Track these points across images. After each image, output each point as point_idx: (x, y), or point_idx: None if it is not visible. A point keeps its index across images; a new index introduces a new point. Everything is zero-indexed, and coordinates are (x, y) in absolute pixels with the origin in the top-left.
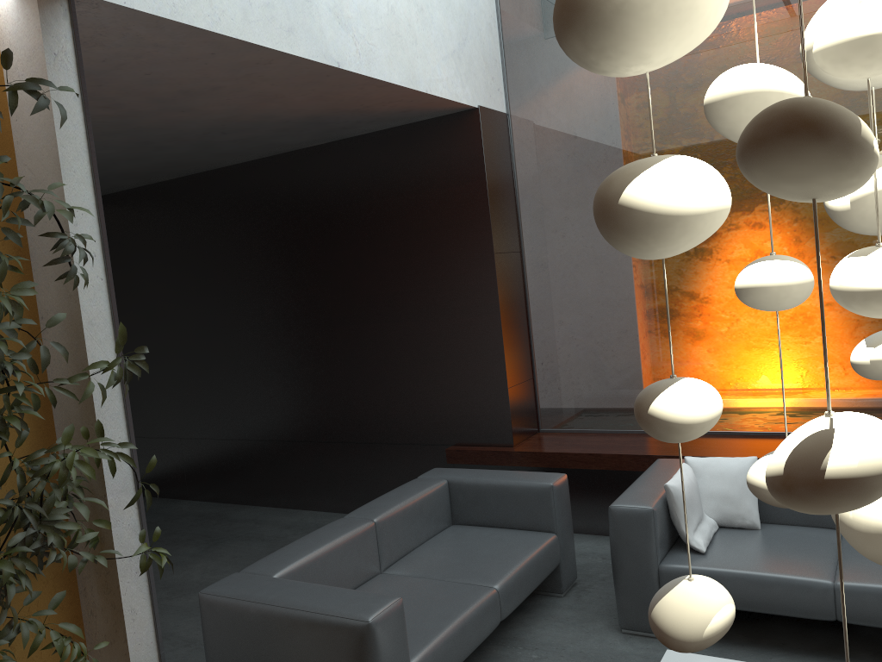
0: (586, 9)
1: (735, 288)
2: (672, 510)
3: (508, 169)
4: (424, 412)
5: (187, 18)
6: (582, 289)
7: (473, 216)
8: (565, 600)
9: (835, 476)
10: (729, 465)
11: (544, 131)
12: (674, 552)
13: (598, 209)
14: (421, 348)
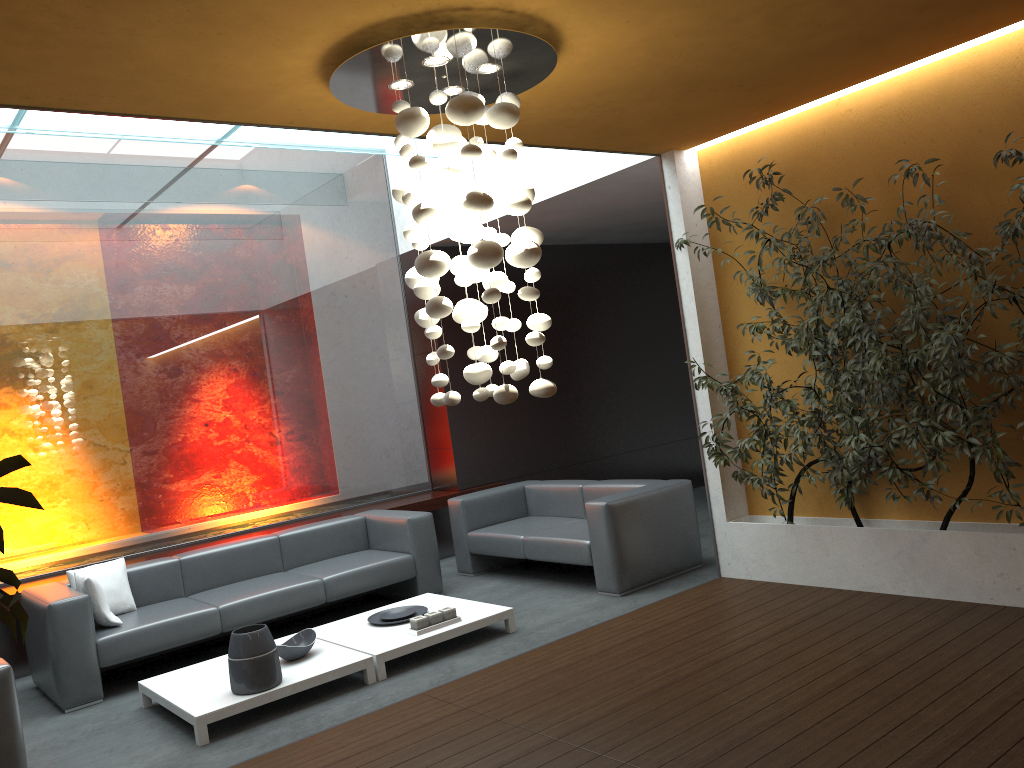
0: (437, 264)
1: (428, 332)
2: (93, 599)
3: None
4: None
5: None
6: None
7: None
8: None
9: (504, 341)
10: (107, 567)
11: None
12: (97, 633)
13: (435, 305)
14: None
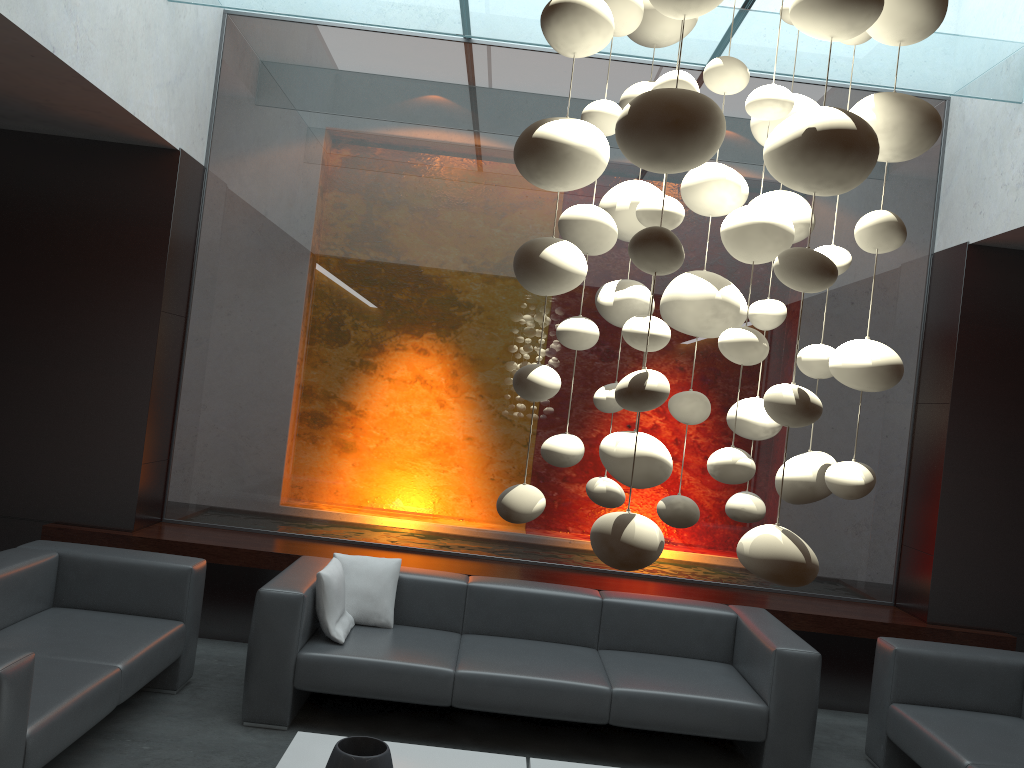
0: (548, 149)
1: (558, 330)
2: (319, 600)
3: (194, 225)
4: (21, 478)
5: None
6: (248, 372)
7: (145, 264)
8: (179, 697)
9: (649, 389)
10: (375, 564)
11: (243, 198)
12: (313, 642)
13: (523, 257)
14: (38, 400)
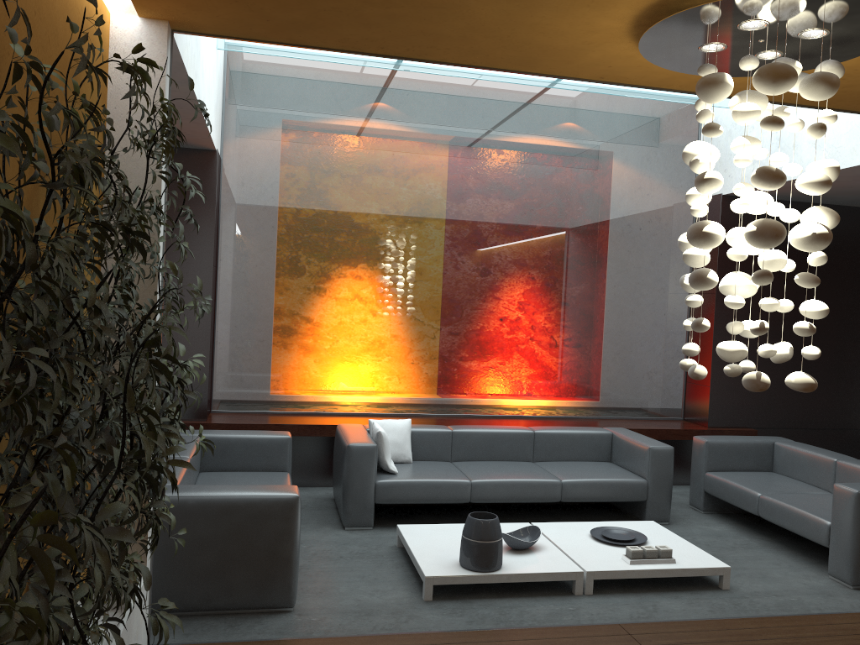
0: (710, 236)
1: (688, 300)
2: (380, 448)
3: (218, 201)
4: None
5: (184, 59)
6: (264, 303)
7: (199, 233)
8: None
9: (766, 327)
10: (397, 424)
11: (250, 180)
12: (378, 474)
13: (698, 277)
14: None
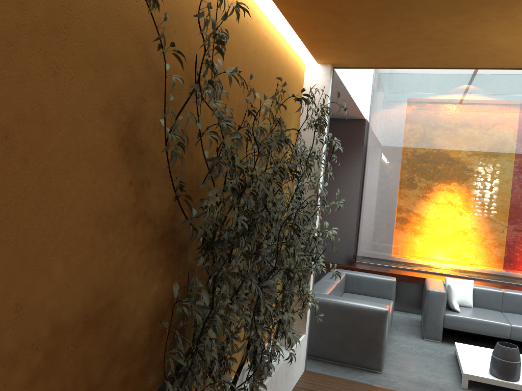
0: None
1: None
2: (449, 294)
3: (366, 146)
4: None
5: (341, 78)
6: (388, 203)
7: (353, 164)
8: (391, 328)
9: None
10: (463, 282)
11: (384, 134)
12: (447, 310)
13: None
14: None
